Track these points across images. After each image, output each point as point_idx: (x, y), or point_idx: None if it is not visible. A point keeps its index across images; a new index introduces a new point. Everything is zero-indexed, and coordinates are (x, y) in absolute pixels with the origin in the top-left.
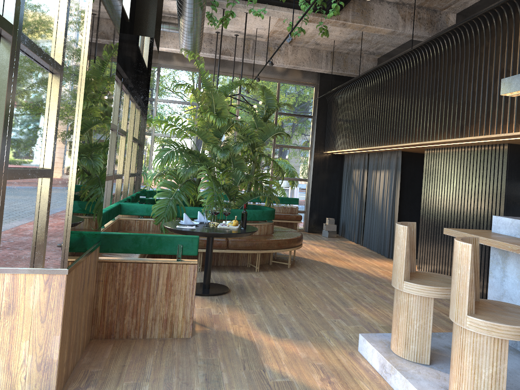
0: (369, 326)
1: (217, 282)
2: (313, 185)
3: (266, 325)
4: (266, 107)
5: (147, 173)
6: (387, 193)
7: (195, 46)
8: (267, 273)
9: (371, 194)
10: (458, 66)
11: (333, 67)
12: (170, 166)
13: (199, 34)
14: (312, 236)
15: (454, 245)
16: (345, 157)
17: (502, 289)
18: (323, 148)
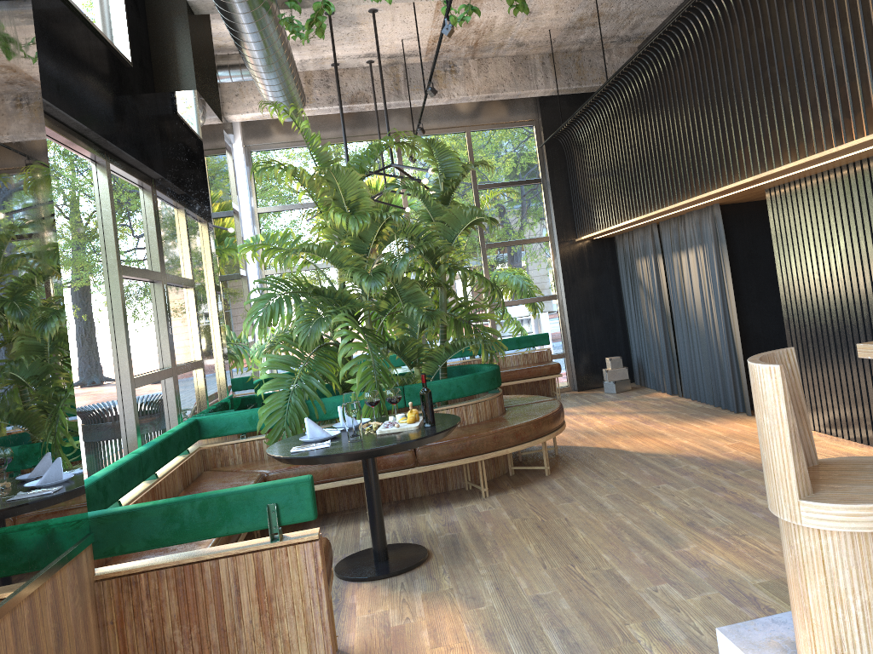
0: (734, 590)
1: (405, 538)
2: (569, 303)
3: (506, 635)
4: (443, 176)
5: (246, 349)
6: (709, 290)
7: (289, 93)
8: (506, 496)
9: (680, 298)
10: (800, 3)
11: (559, 81)
12: (290, 326)
13: (287, 67)
14: (586, 397)
15: None
16: (617, 240)
17: None
18: (573, 233)
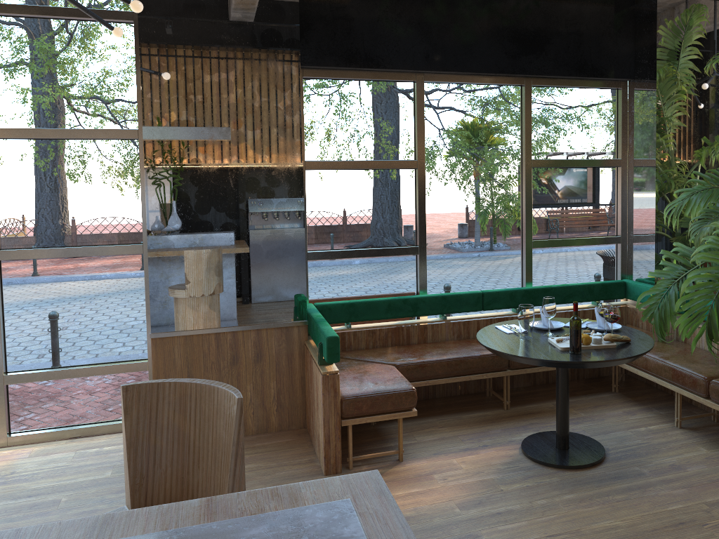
0: None
1: (627, 451)
2: None
3: None
4: None
5: None
6: None
7: None
8: None
9: None
10: None
11: None
12: None
13: None
14: None
15: None
16: None
17: None
18: None
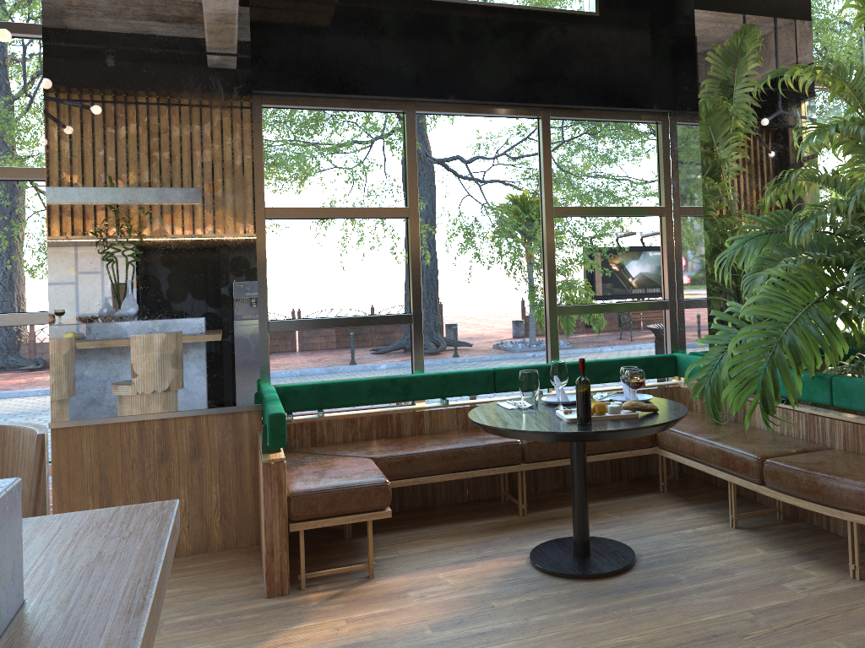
0: None
1: (664, 556)
2: None
3: None
4: None
5: None
6: None
7: None
8: (864, 593)
9: None
10: None
11: None
12: None
13: None
14: None
15: None
16: None
17: None
18: None
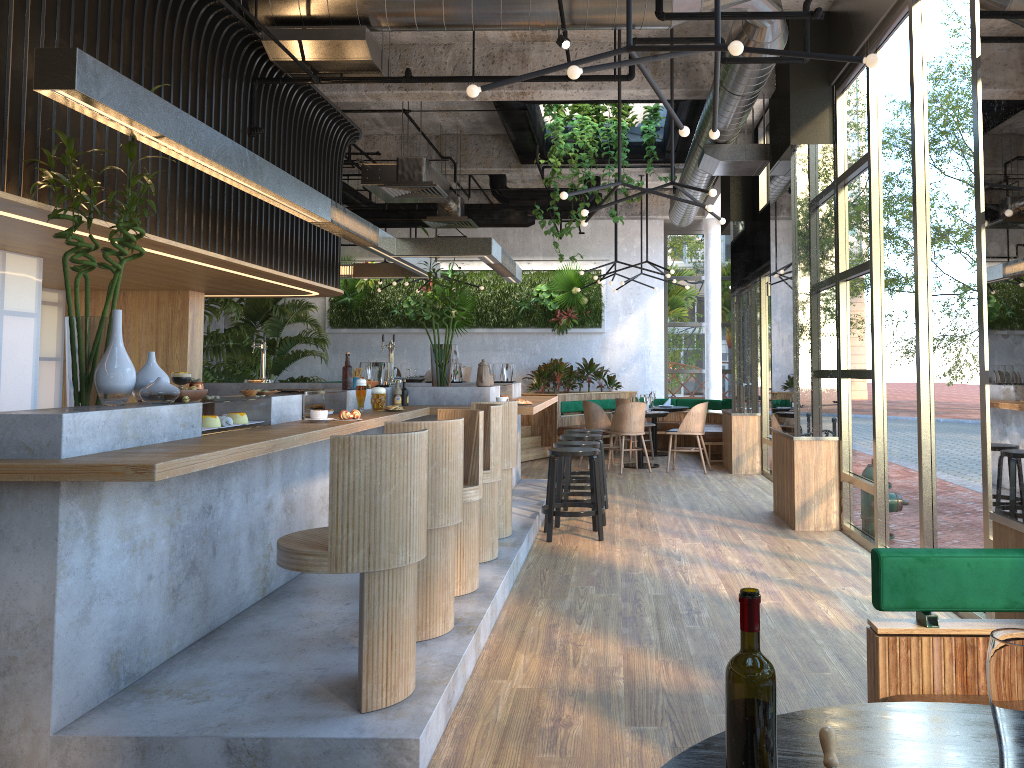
0: None
1: None
2: None
3: None
4: None
5: None
6: None
7: None
8: None
9: None
10: None
11: None
12: None
13: None
14: None
15: (452, 428)
16: None
17: (89, 587)
18: None
